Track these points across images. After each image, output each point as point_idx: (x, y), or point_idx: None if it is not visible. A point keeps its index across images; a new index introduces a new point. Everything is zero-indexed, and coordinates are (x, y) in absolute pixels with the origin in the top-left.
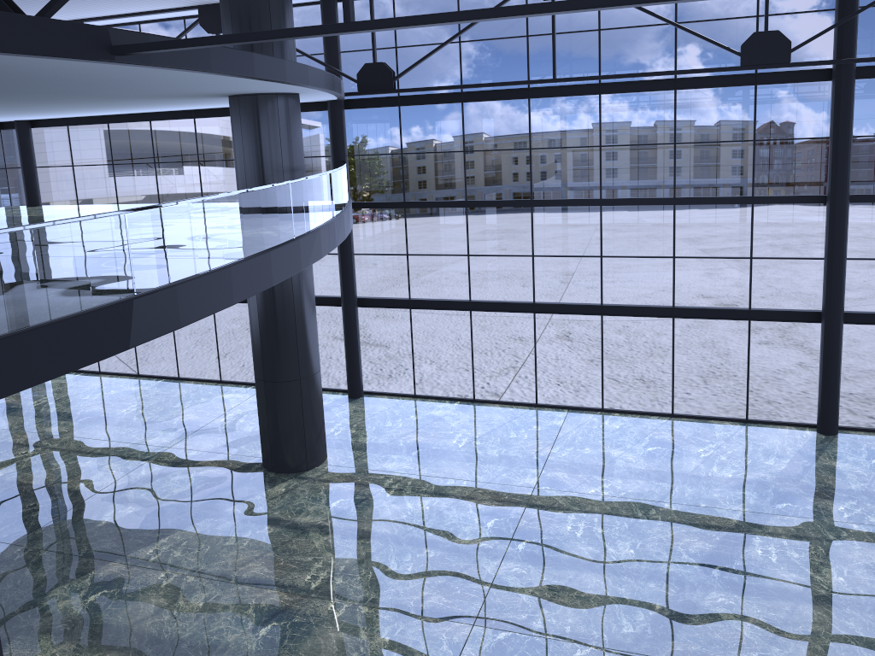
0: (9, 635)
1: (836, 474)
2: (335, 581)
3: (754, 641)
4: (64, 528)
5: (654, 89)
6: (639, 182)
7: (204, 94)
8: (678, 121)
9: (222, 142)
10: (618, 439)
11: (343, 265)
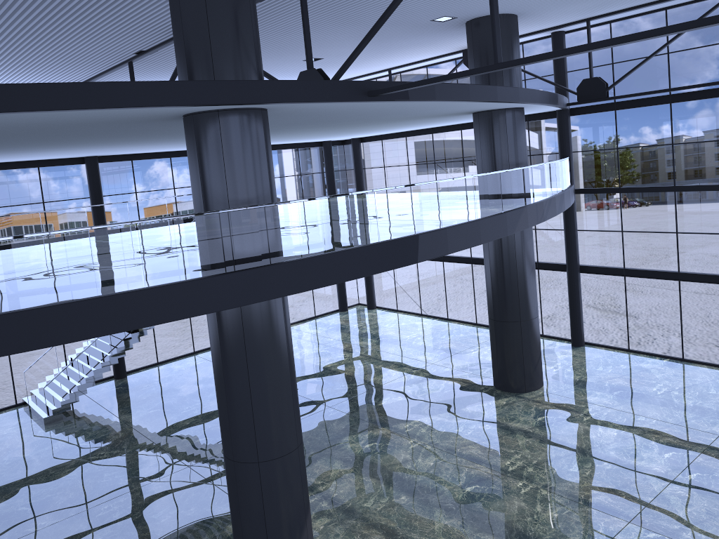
0: (319, 456)
1: None
2: (527, 469)
3: None
4: (359, 402)
5: None
6: None
7: (453, 113)
8: None
9: None
10: None
11: (567, 238)
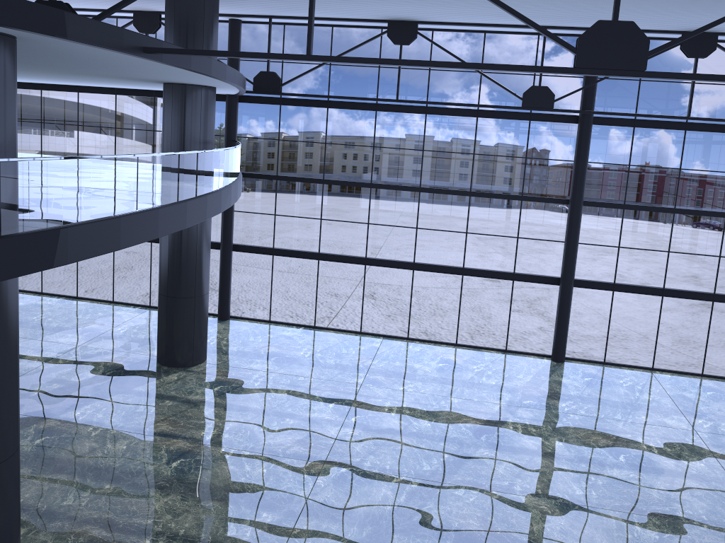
0: None
1: (561, 385)
2: (223, 436)
3: (506, 476)
4: None
5: (463, 115)
6: (433, 183)
7: (149, 79)
8: (466, 140)
9: (96, 114)
10: (418, 357)
11: (225, 218)
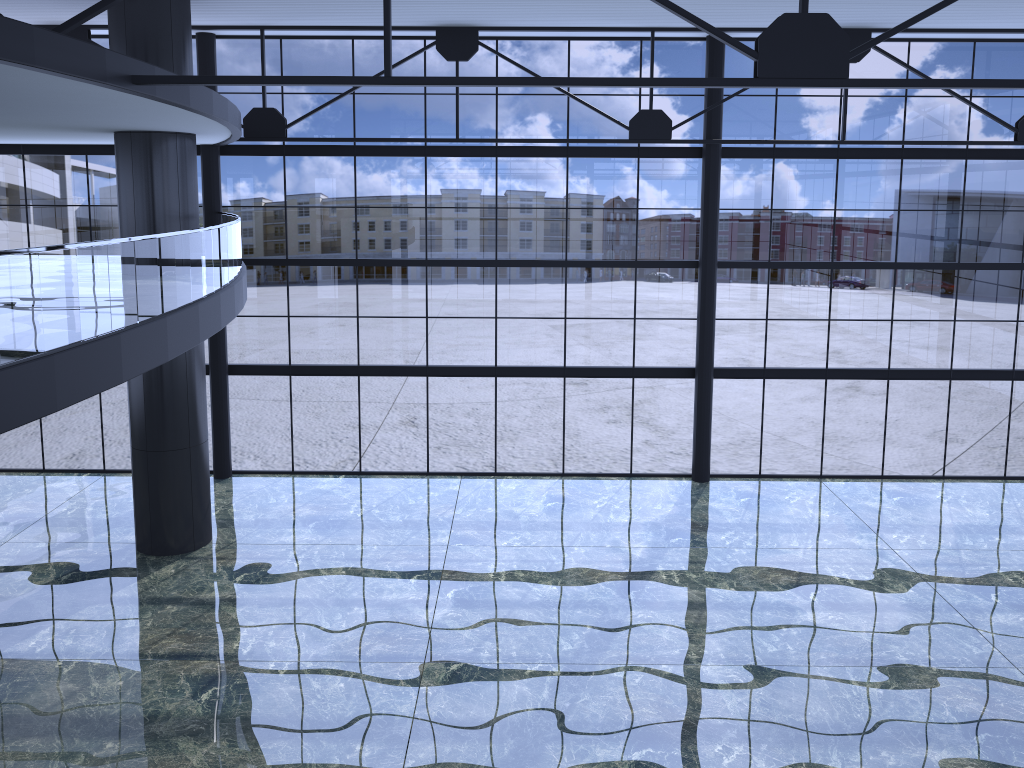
0: None
1: (714, 512)
2: (267, 644)
3: (673, 642)
4: None
5: (548, 155)
6: (476, 257)
7: (96, 127)
8: (516, 193)
9: None
10: (517, 498)
11: None
